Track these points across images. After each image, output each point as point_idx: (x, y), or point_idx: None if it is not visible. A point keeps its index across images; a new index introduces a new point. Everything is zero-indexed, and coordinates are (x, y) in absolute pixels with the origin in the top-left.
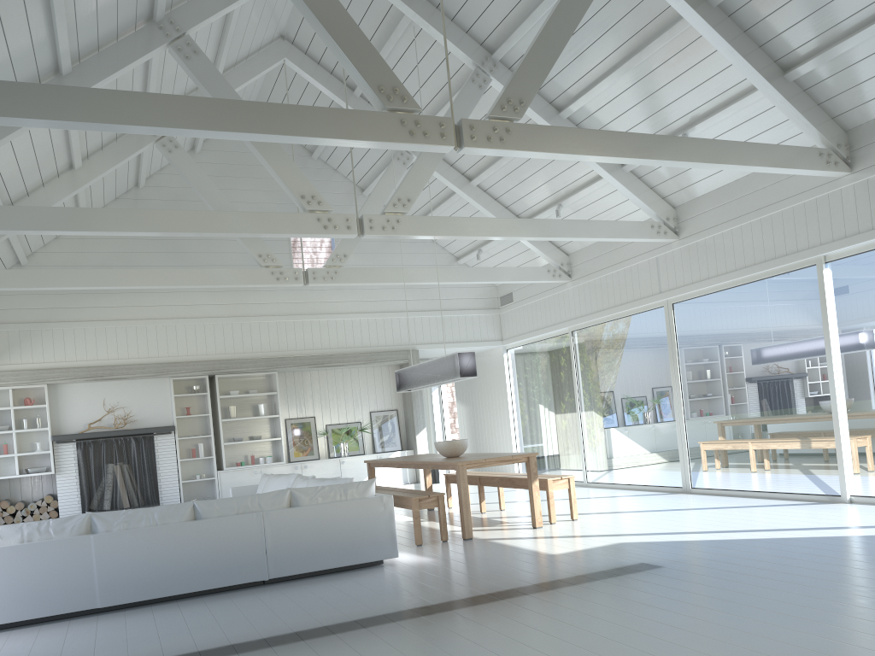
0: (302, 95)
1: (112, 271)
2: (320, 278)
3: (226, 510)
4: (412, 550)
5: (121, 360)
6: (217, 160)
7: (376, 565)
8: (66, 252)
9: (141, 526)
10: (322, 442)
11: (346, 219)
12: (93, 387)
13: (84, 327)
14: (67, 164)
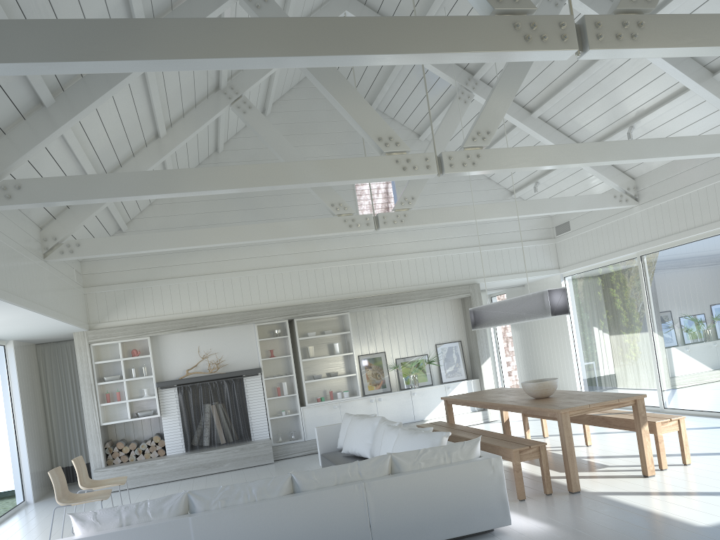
0: None
1: (198, 231)
2: (390, 222)
3: (325, 481)
4: (517, 508)
5: (211, 310)
6: (285, 120)
7: (486, 532)
8: (159, 216)
9: (239, 503)
10: (393, 375)
11: (425, 159)
12: (189, 336)
13: (178, 283)
14: (153, 133)
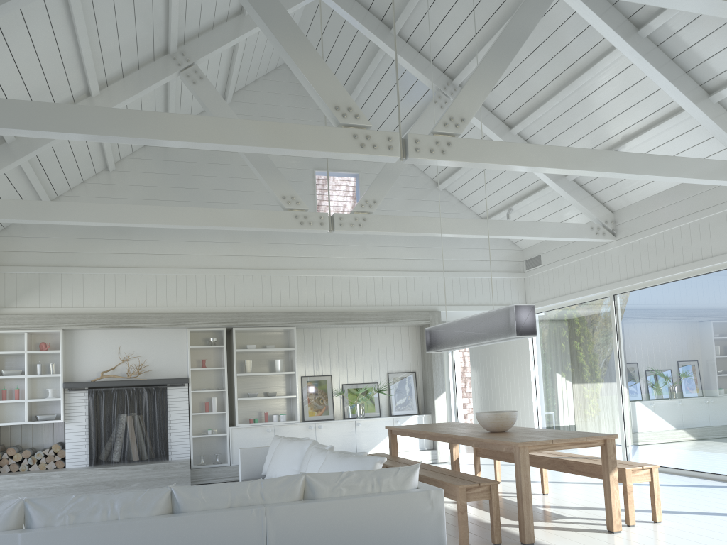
0: (336, 41)
1: (124, 206)
2: (347, 225)
3: (215, 501)
4: None
5: (139, 308)
6: (247, 111)
7: None
8: (91, 197)
9: (95, 521)
10: (337, 402)
11: (387, 138)
12: (109, 334)
13: (104, 273)
14: (84, 90)
